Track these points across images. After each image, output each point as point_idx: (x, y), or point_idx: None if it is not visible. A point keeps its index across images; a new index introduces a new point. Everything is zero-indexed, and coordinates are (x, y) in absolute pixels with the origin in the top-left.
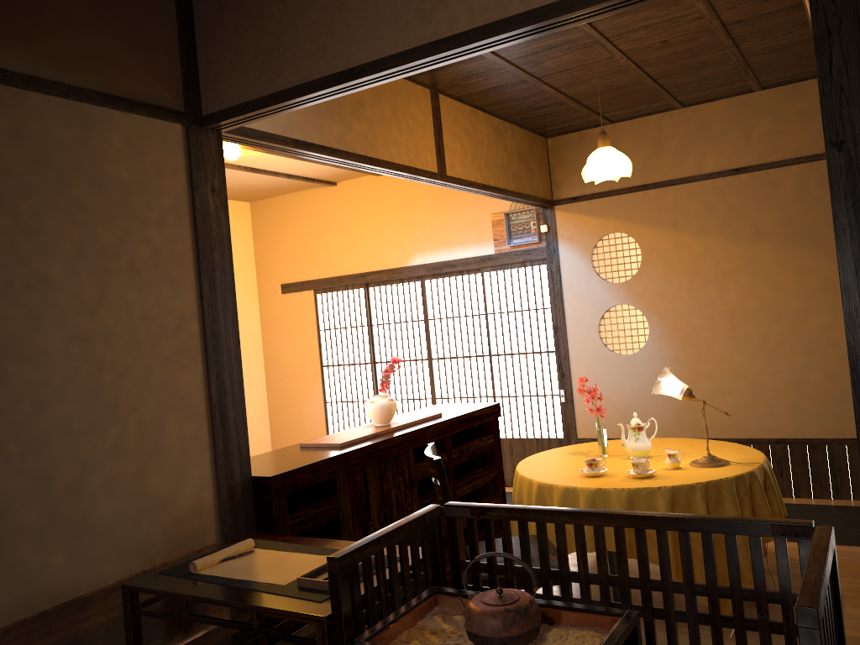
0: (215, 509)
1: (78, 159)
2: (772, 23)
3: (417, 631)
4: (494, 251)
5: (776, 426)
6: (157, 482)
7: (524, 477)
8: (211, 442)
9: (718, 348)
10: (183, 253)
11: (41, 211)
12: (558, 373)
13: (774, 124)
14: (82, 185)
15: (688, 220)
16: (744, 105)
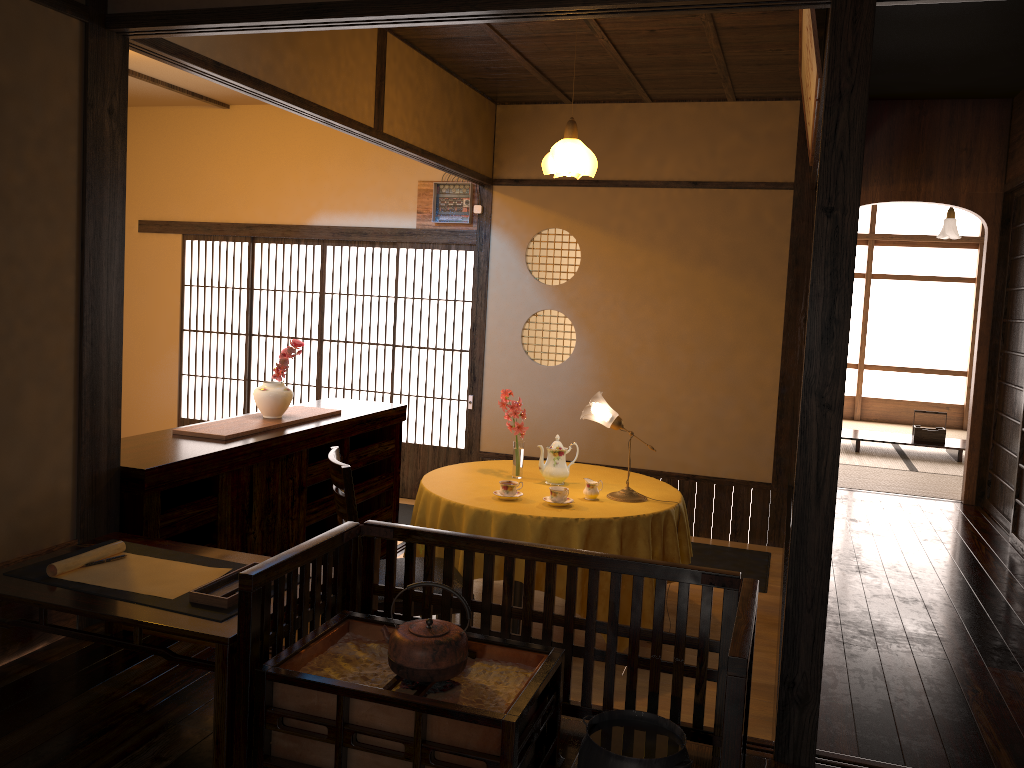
0: (72, 502)
1: None
2: (763, 37)
3: (329, 658)
4: (416, 225)
5: (688, 461)
6: (6, 465)
7: (431, 493)
8: (76, 421)
9: (644, 373)
10: (66, 185)
11: None
12: (469, 376)
13: (741, 141)
14: None
15: (636, 228)
16: (715, 113)
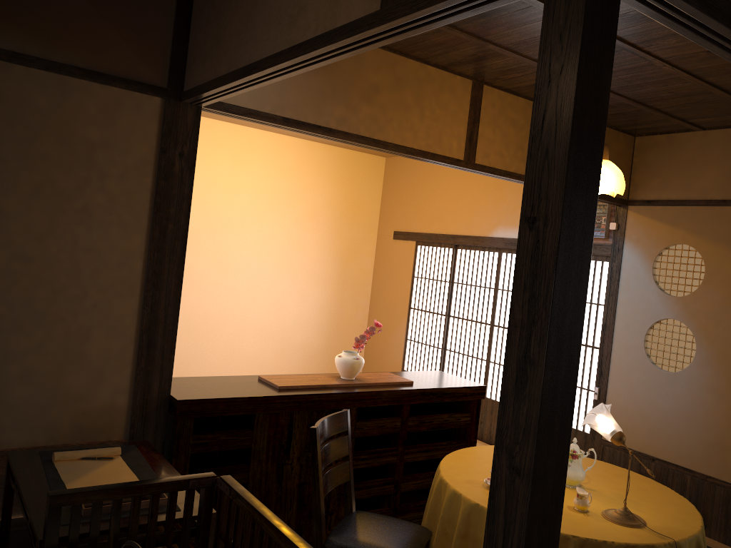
0: (127, 413)
1: (50, 120)
2: None
3: None
4: None
5: None
6: (73, 381)
7: (439, 466)
8: (135, 359)
9: None
10: (139, 203)
11: (7, 157)
12: (597, 370)
13: None
14: (50, 140)
15: None
16: None
